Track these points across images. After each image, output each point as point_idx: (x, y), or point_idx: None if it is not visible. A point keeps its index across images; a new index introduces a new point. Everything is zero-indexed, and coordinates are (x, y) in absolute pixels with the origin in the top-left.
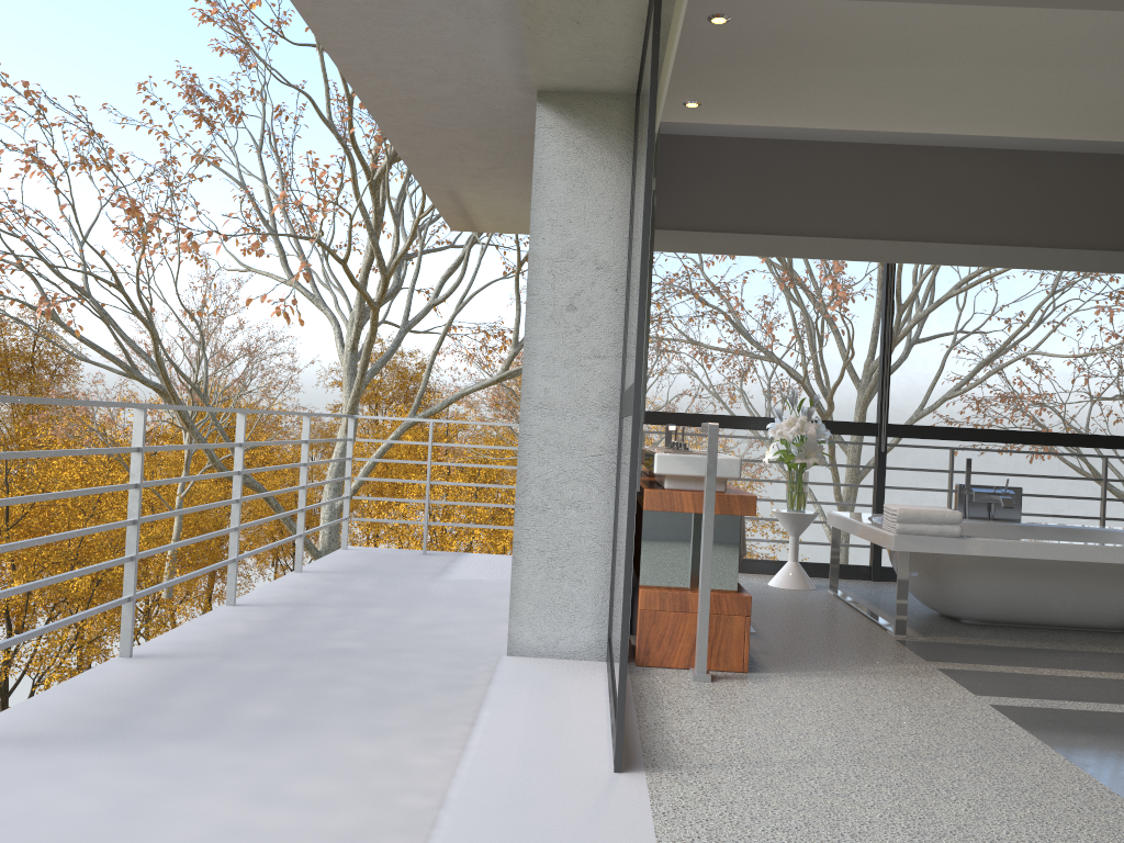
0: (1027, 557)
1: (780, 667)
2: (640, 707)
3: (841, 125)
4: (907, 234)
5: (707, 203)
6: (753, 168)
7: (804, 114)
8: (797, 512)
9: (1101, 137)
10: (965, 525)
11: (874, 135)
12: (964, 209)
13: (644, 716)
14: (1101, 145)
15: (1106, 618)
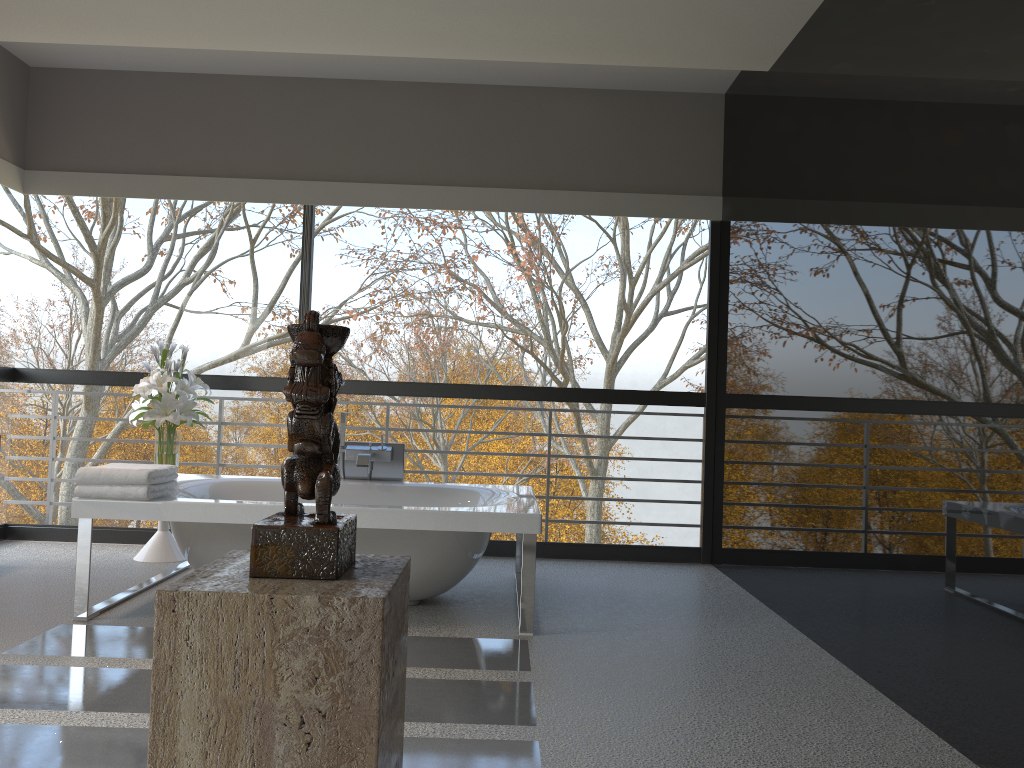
0: (229, 521)
1: None
2: None
3: (150, 41)
4: (324, 173)
5: (109, 142)
6: (159, 104)
7: (86, 26)
8: None
9: (437, 54)
10: None
11: (274, 66)
12: (385, 146)
13: None
14: (516, 75)
15: None
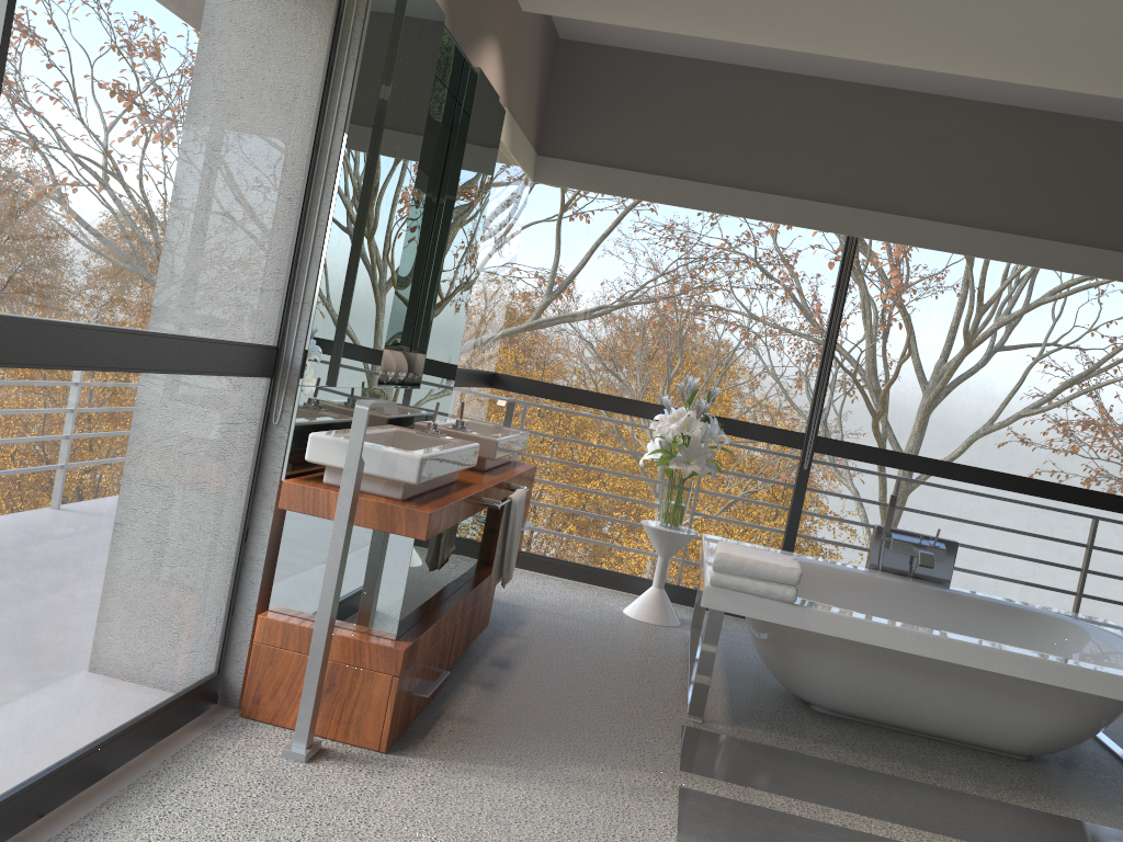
0: (883, 645)
1: (448, 751)
2: (122, 796)
3: (773, 42)
4: (878, 202)
5: (634, 135)
6: (697, 98)
7: (718, 20)
8: (669, 528)
9: None
10: (868, 579)
11: (850, 70)
12: (957, 179)
13: (100, 815)
14: None
15: (1001, 739)
